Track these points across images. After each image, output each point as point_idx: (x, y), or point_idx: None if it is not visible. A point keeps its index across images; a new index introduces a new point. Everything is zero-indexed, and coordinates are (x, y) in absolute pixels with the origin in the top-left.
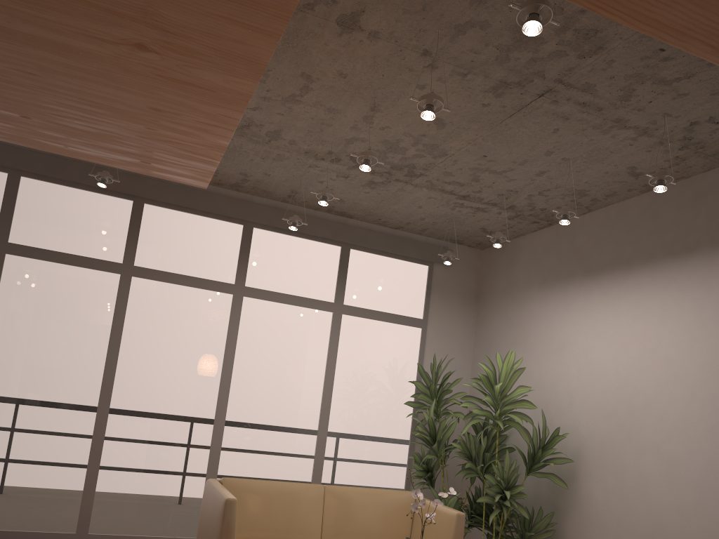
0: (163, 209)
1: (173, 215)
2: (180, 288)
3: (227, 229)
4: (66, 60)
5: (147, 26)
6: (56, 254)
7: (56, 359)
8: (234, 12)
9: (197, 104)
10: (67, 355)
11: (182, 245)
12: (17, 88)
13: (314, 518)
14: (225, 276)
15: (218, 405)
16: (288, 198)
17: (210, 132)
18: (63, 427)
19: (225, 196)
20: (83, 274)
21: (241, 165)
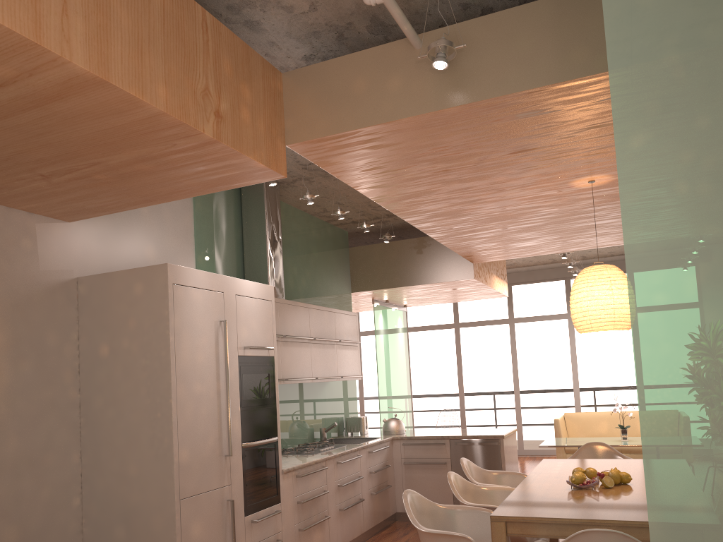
0: (521, 285)
1: (526, 287)
2: (539, 323)
3: (556, 285)
4: (441, 293)
5: (453, 288)
6: (479, 322)
7: (490, 370)
8: (467, 283)
9: (479, 290)
10: (494, 367)
11: (534, 300)
12: (434, 298)
13: (615, 428)
14: (560, 310)
15: (573, 379)
16: (584, 258)
17: (489, 291)
18: (501, 401)
19: (551, 267)
20: (492, 328)
21: (545, 257)
